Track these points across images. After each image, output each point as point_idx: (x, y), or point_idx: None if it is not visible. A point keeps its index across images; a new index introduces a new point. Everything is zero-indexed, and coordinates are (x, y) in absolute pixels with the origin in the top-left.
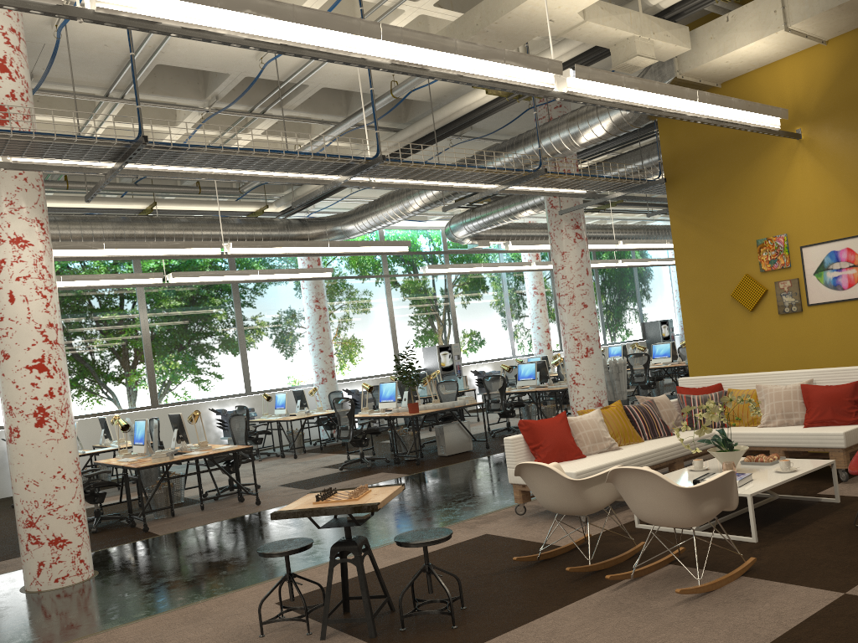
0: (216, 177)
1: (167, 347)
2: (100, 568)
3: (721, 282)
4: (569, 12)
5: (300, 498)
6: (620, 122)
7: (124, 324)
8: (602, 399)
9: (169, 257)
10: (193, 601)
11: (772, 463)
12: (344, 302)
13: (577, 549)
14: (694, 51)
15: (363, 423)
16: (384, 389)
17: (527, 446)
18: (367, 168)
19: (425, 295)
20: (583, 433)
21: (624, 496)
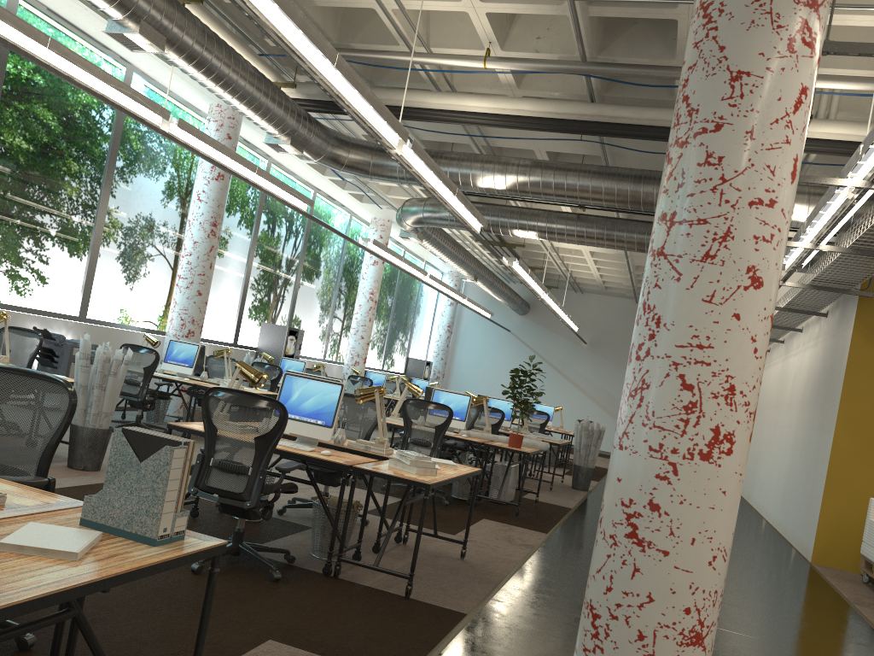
0: None
1: (2, 210)
2: None
3: None
4: None
5: None
6: None
7: None
8: None
9: (362, 123)
10: None
11: None
12: None
13: None
14: None
15: (451, 443)
16: (442, 400)
17: None
18: None
19: (280, 260)
20: None
21: None
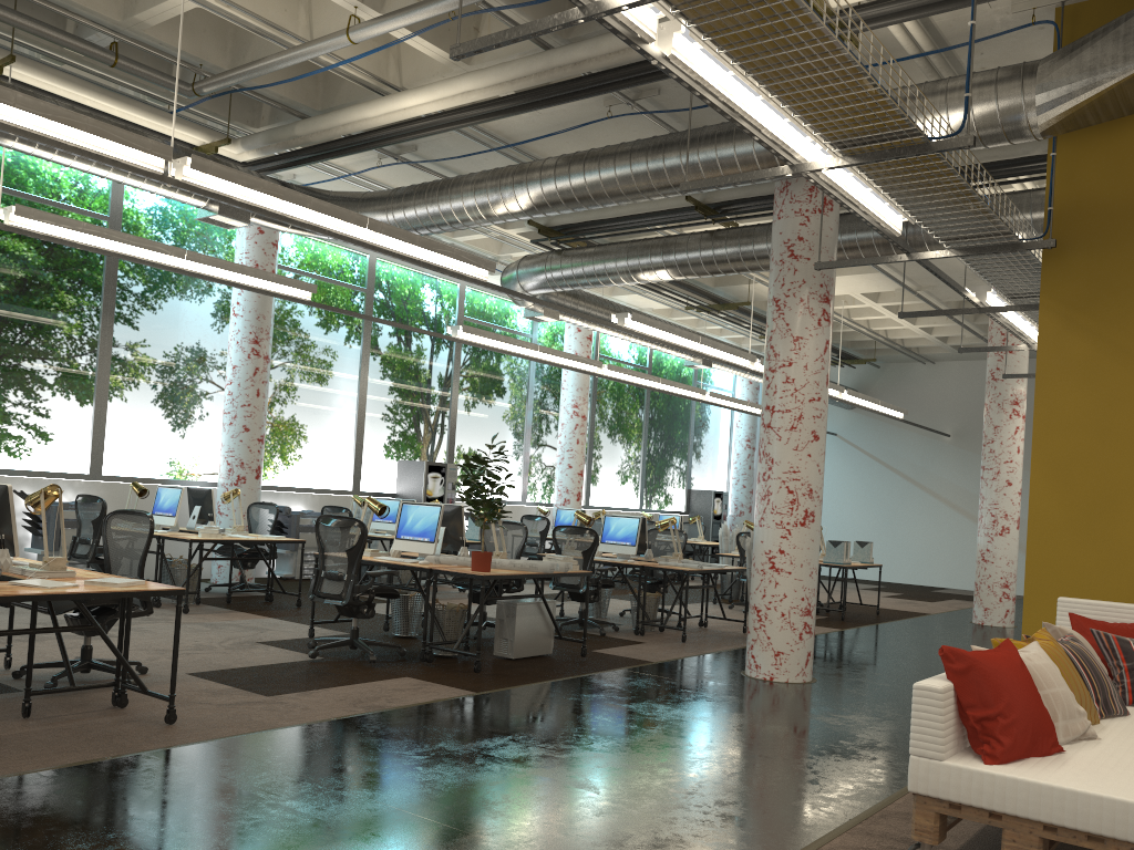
0: None
1: None
2: None
3: (1127, 441)
4: None
5: None
6: (1014, 120)
7: None
8: (813, 604)
9: (51, 143)
10: None
11: None
12: (293, 358)
13: None
14: None
15: (376, 573)
16: (411, 516)
17: (956, 710)
18: None
19: (418, 379)
20: (1044, 694)
21: None
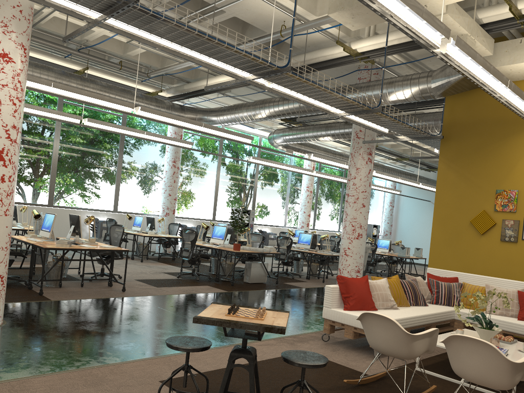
0: (166, 50)
1: (68, 168)
2: (7, 319)
3: (465, 211)
4: (440, 3)
5: (208, 307)
6: (424, 92)
7: (42, 145)
8: (360, 268)
9: (95, 105)
10: (89, 365)
11: (511, 343)
12: (190, 167)
13: (382, 380)
14: (491, 57)
15: (200, 249)
16: (216, 230)
17: (340, 294)
18: (276, 73)
19: (240, 175)
20: (377, 293)
21: (451, 355)
